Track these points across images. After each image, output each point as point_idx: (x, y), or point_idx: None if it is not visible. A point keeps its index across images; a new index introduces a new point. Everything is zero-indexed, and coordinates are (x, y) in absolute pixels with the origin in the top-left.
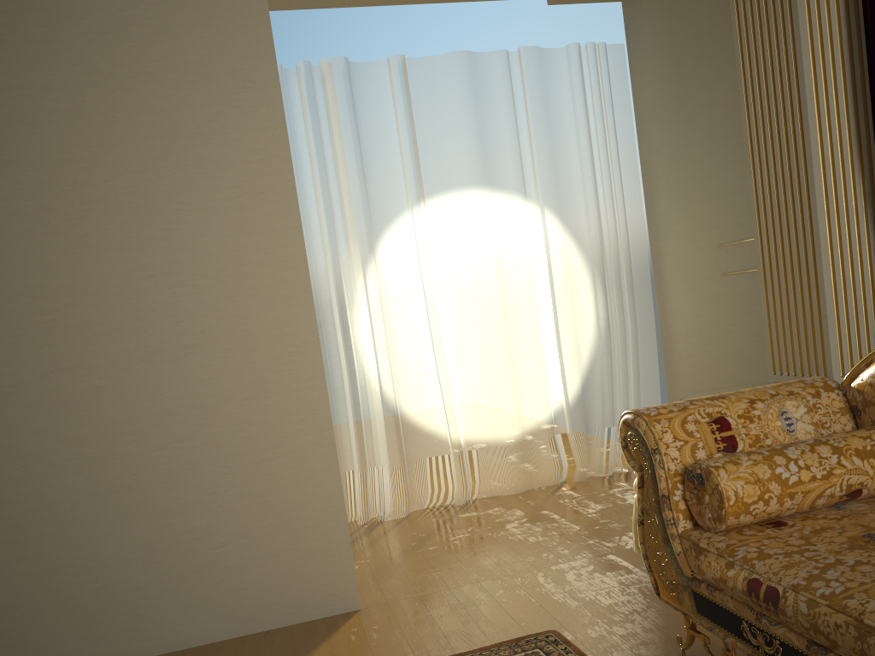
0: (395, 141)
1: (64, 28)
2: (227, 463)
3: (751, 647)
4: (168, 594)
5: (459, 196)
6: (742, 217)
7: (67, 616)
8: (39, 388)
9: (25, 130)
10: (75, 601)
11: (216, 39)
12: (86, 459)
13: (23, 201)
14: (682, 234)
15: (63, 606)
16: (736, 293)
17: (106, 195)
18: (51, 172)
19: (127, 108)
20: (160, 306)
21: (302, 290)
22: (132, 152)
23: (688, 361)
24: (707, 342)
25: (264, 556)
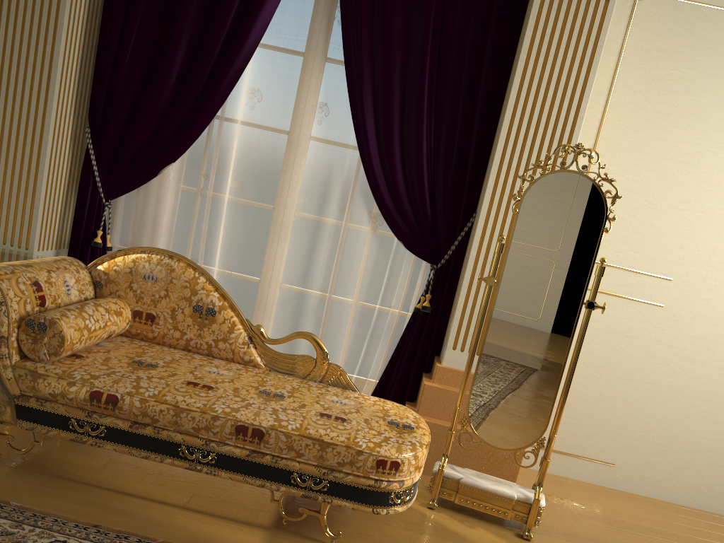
0: None
1: None
2: None
3: (75, 434)
4: None
5: None
6: None
7: None
8: None
9: None
10: None
11: None
12: None
13: None
14: None
15: None
16: None
17: None
18: None
19: None
20: None
21: None
22: None
23: None
24: None
25: None
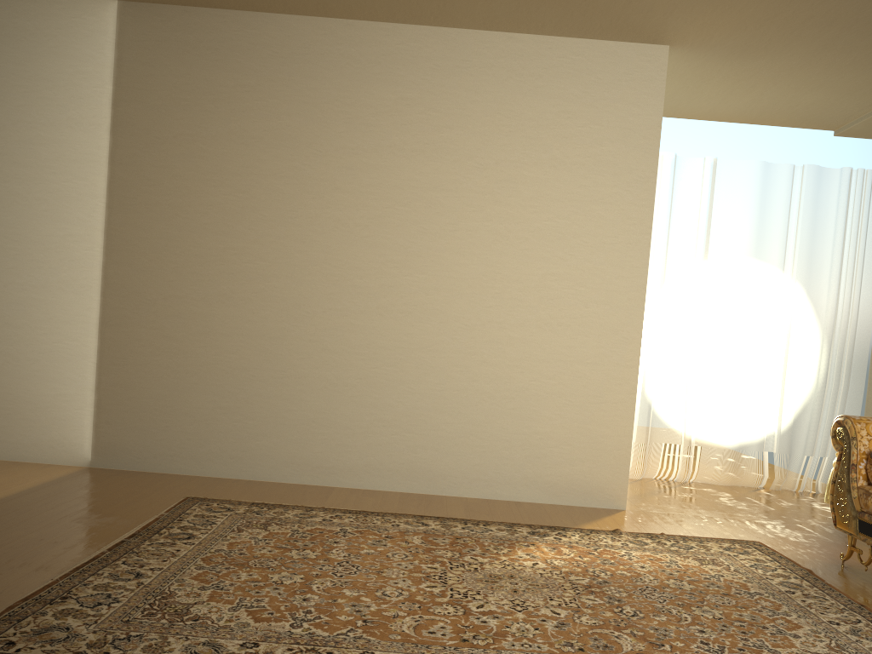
0: (695, 215)
1: (544, 132)
2: (569, 398)
3: None
4: (517, 466)
5: (732, 262)
6: None
7: (461, 462)
8: (480, 329)
9: (509, 185)
10: (467, 455)
11: (625, 150)
12: (493, 376)
13: (498, 224)
14: None
15: (460, 456)
16: None
17: (542, 228)
18: (517, 210)
19: (566, 181)
20: (555, 297)
21: (638, 306)
22: (562, 207)
23: None
24: None
25: (576, 460)
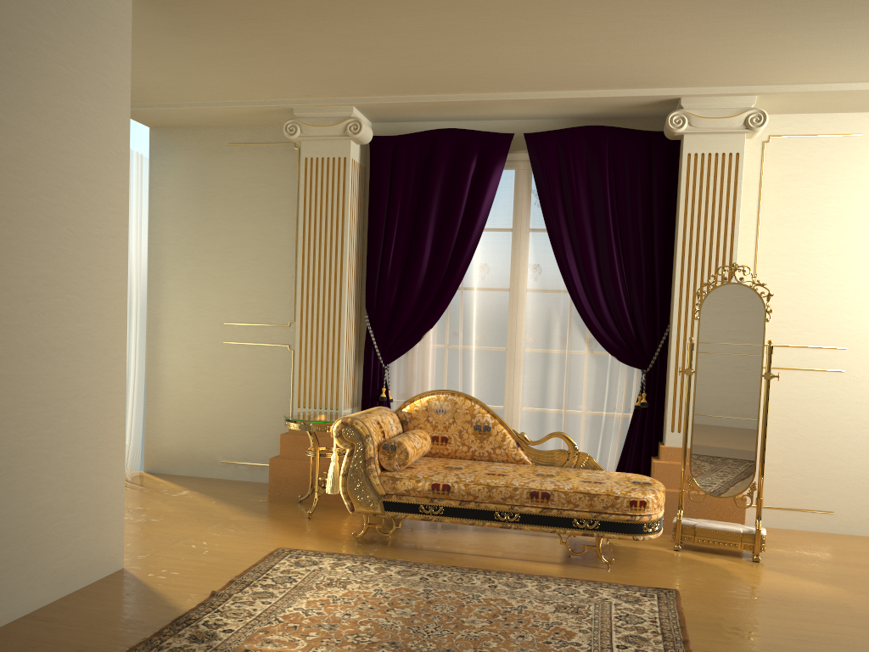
0: None
1: (21, 58)
2: (69, 449)
3: (424, 515)
4: (20, 566)
5: None
6: (250, 309)
7: None
8: None
9: None
10: None
11: (103, 112)
12: None
13: None
14: (188, 308)
15: None
16: (236, 356)
17: (28, 208)
18: None
19: (50, 141)
20: (47, 311)
21: (122, 317)
22: (48, 178)
23: (176, 398)
24: (201, 385)
25: (80, 528)
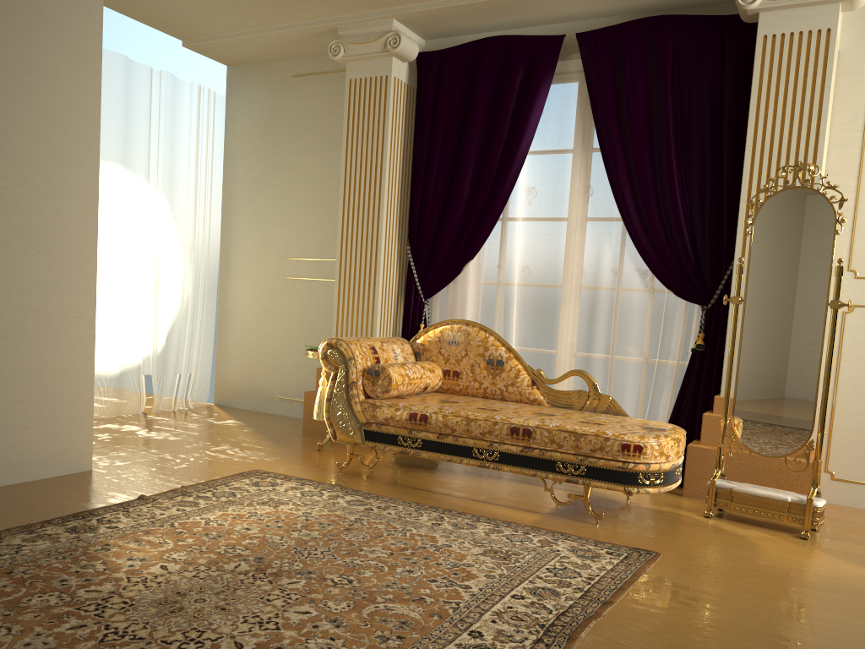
0: None
1: None
2: (17, 341)
3: (402, 447)
4: None
5: (102, 167)
6: (307, 244)
7: None
8: None
9: None
10: None
11: (65, 9)
12: None
13: None
14: (254, 244)
15: None
16: (293, 291)
17: None
18: None
19: None
20: None
21: (91, 219)
22: None
23: (242, 333)
24: (263, 321)
25: (32, 421)
